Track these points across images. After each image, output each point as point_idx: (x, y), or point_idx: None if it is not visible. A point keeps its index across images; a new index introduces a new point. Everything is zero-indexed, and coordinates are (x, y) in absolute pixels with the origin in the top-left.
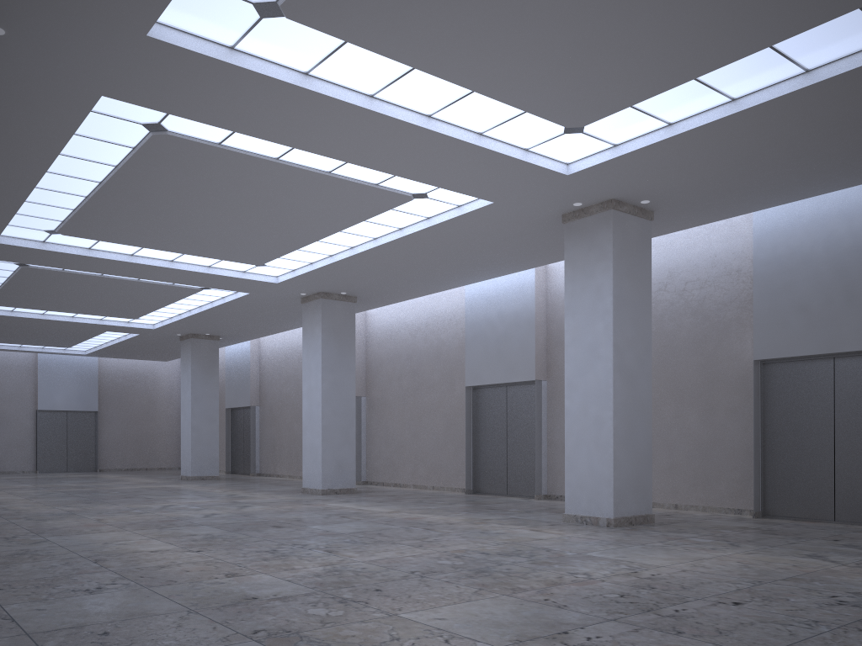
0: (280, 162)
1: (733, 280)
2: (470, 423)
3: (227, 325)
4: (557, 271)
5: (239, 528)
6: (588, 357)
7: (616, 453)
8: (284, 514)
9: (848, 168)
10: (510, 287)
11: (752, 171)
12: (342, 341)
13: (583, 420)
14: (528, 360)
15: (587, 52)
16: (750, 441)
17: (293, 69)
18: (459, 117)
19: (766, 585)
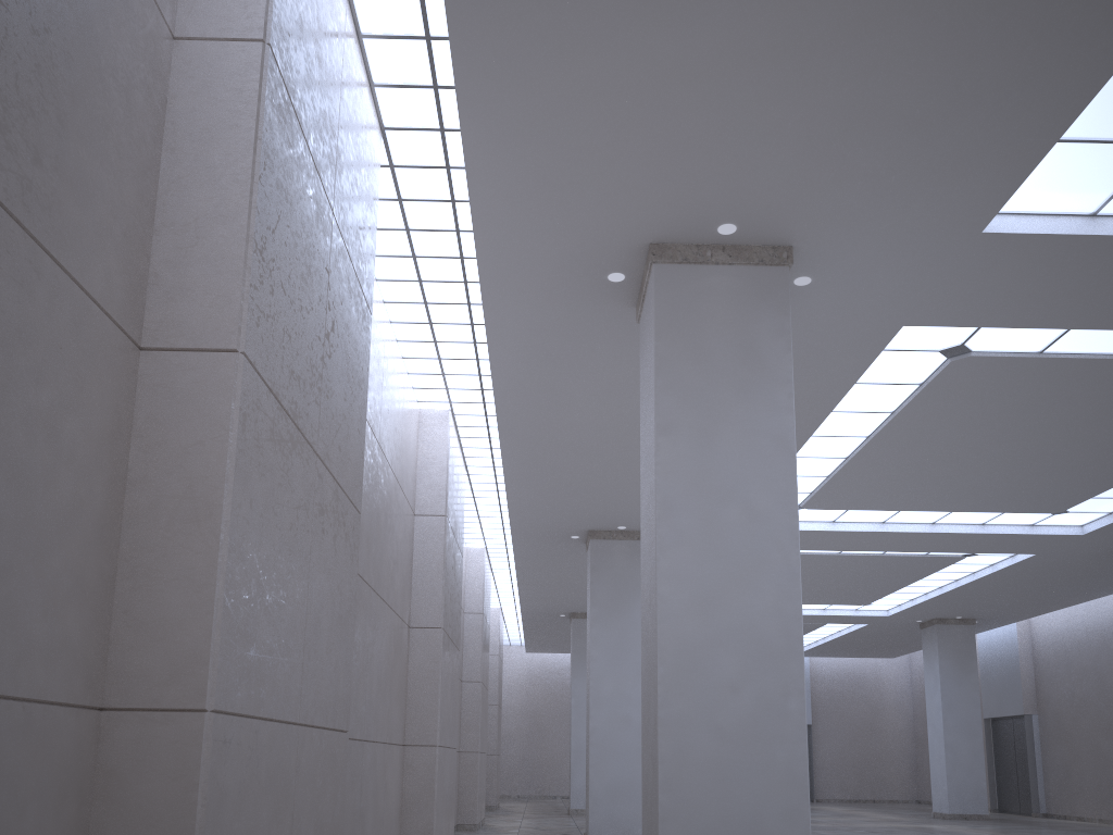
0: None
1: None
2: None
3: (990, 602)
4: None
5: None
6: None
7: None
8: None
9: None
10: None
11: None
12: None
13: None
14: None
15: None
16: None
17: None
18: None
19: None
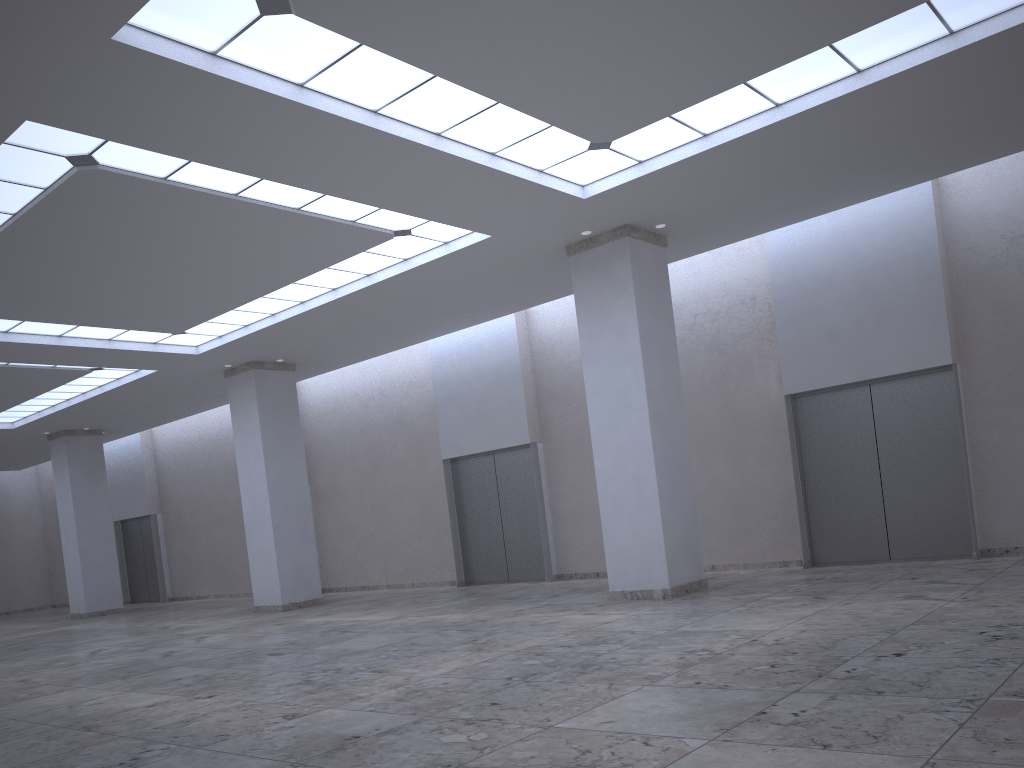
0: (240, 199)
1: (749, 309)
2: (453, 502)
3: (117, 414)
4: (540, 314)
5: (228, 663)
6: (618, 408)
7: (664, 514)
8: (264, 639)
9: (876, 178)
10: (486, 337)
11: (781, 185)
12: (284, 419)
13: (620, 480)
14: (518, 420)
15: (639, 54)
16: (788, 484)
17: (286, 80)
18: (472, 134)
19: (904, 632)
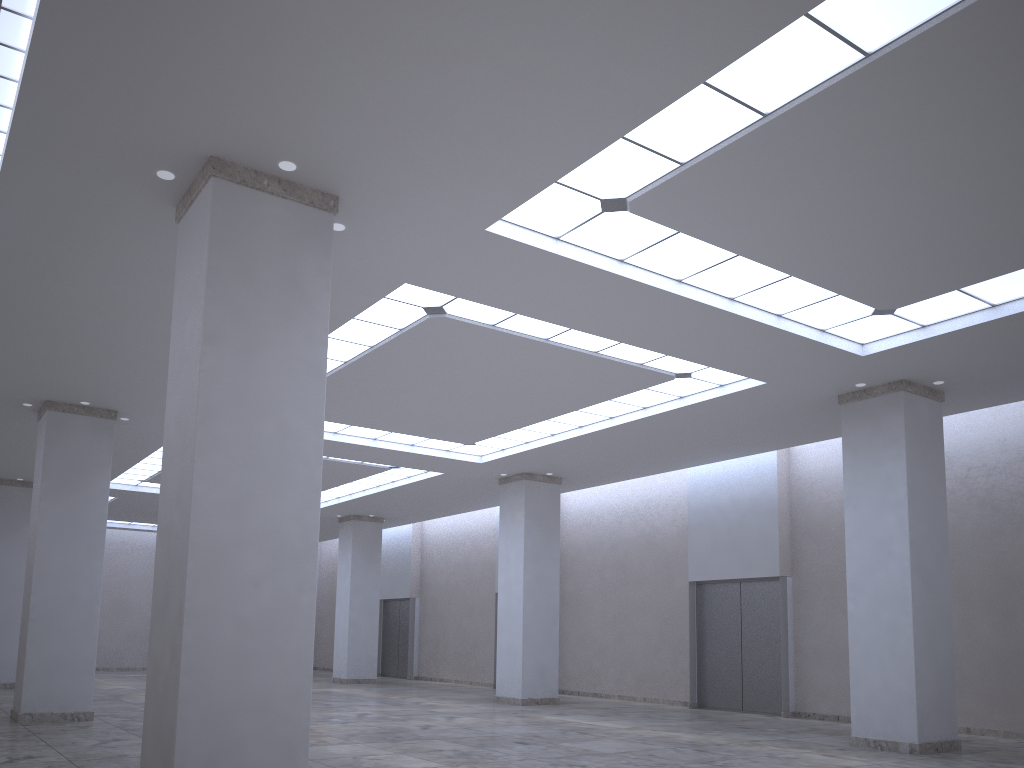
0: (549, 343)
1: None
2: (694, 624)
3: (399, 506)
4: (803, 452)
5: (481, 744)
6: (877, 554)
7: (918, 666)
8: (509, 728)
9: None
10: (745, 469)
11: None
12: (545, 527)
13: (873, 626)
14: (769, 553)
15: (932, 240)
16: None
17: (610, 256)
18: (763, 299)
19: None
